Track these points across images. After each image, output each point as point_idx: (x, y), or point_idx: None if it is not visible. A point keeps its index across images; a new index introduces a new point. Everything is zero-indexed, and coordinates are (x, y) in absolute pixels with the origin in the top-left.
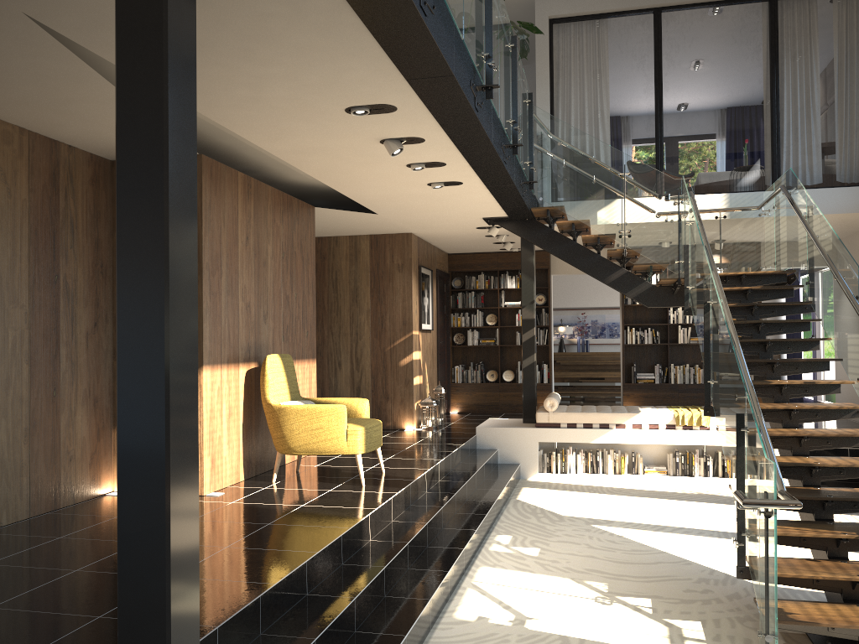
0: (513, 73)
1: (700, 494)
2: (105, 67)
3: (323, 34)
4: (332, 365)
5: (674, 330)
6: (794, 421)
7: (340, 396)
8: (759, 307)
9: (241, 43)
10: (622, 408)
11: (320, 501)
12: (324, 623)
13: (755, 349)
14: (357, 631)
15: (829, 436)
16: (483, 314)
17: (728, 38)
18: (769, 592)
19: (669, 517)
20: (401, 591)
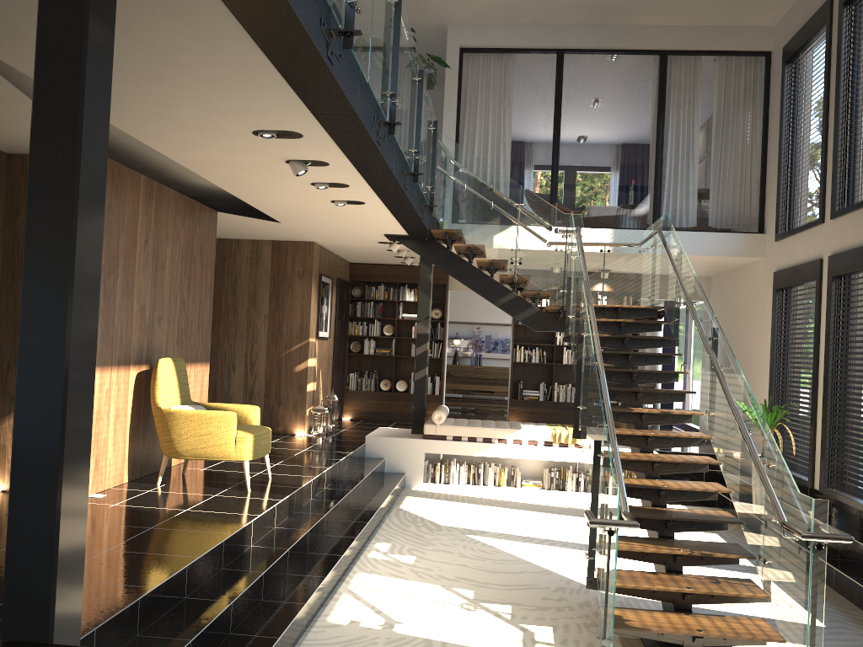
0: (419, 105)
1: (570, 508)
2: (9, 65)
3: (234, 69)
4: (226, 367)
5: (560, 351)
6: (650, 446)
7: (232, 398)
8: (630, 339)
9: (153, 68)
10: (506, 424)
11: (204, 506)
12: (200, 625)
13: (623, 378)
14: (233, 633)
15: (676, 462)
16: (381, 324)
17: (629, 76)
18: (608, 601)
19: (539, 529)
20: (278, 595)
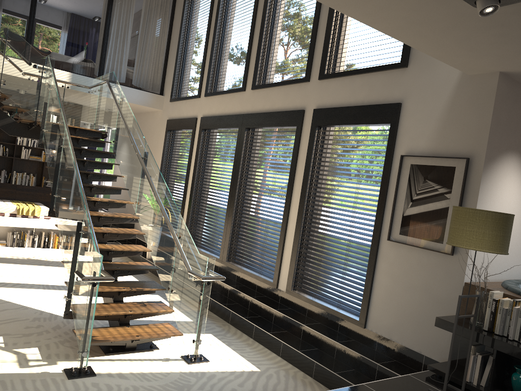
0: None
1: (29, 259)
2: None
3: None
4: None
5: (19, 149)
6: (101, 222)
7: None
8: (86, 150)
9: None
10: None
11: None
12: None
13: (81, 176)
14: None
15: (120, 233)
16: None
17: None
18: (88, 328)
19: (10, 276)
20: None
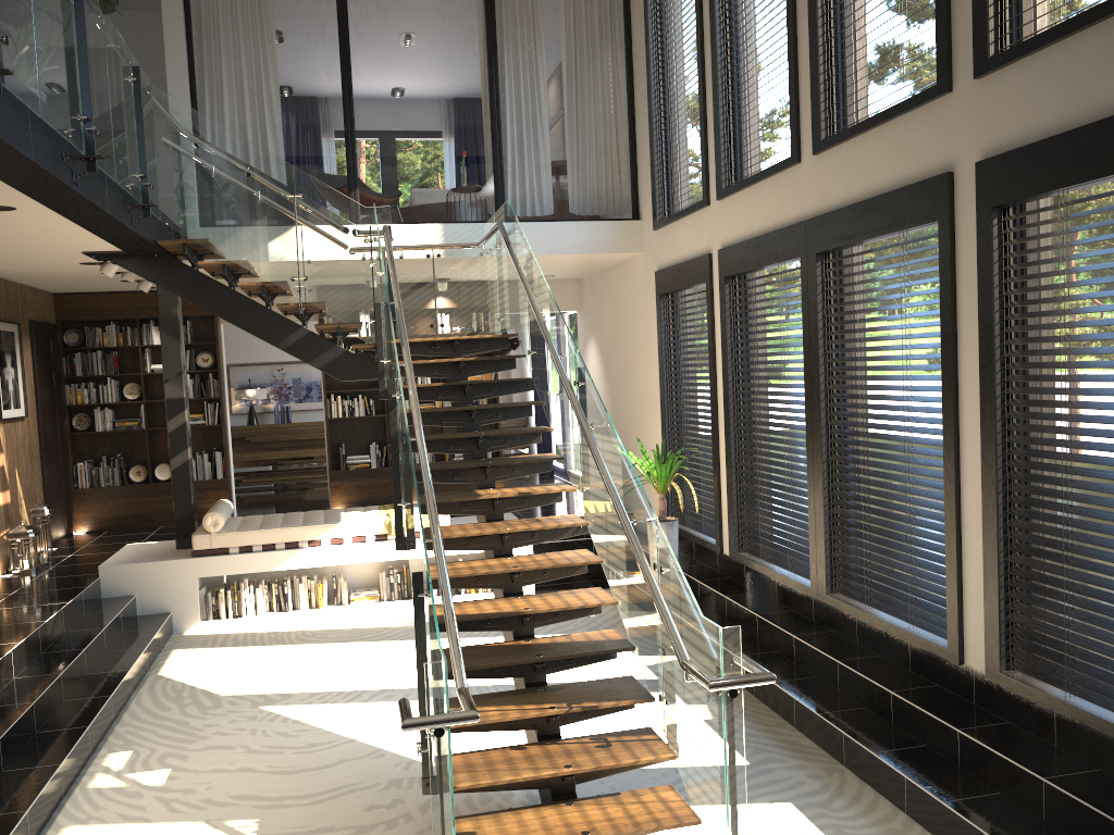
0: (81, 40)
1: None
2: None
3: None
4: None
5: None
6: (508, 546)
7: None
8: (474, 385)
9: None
10: (319, 516)
11: None
12: None
13: (466, 445)
14: None
15: (543, 568)
16: (119, 384)
17: (458, 3)
18: None
19: (372, 674)
20: None
